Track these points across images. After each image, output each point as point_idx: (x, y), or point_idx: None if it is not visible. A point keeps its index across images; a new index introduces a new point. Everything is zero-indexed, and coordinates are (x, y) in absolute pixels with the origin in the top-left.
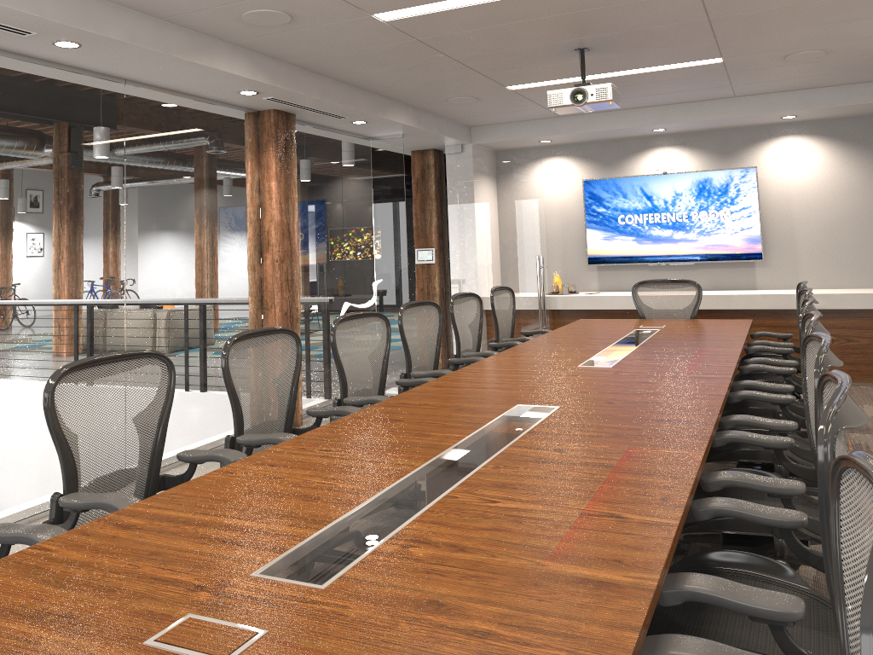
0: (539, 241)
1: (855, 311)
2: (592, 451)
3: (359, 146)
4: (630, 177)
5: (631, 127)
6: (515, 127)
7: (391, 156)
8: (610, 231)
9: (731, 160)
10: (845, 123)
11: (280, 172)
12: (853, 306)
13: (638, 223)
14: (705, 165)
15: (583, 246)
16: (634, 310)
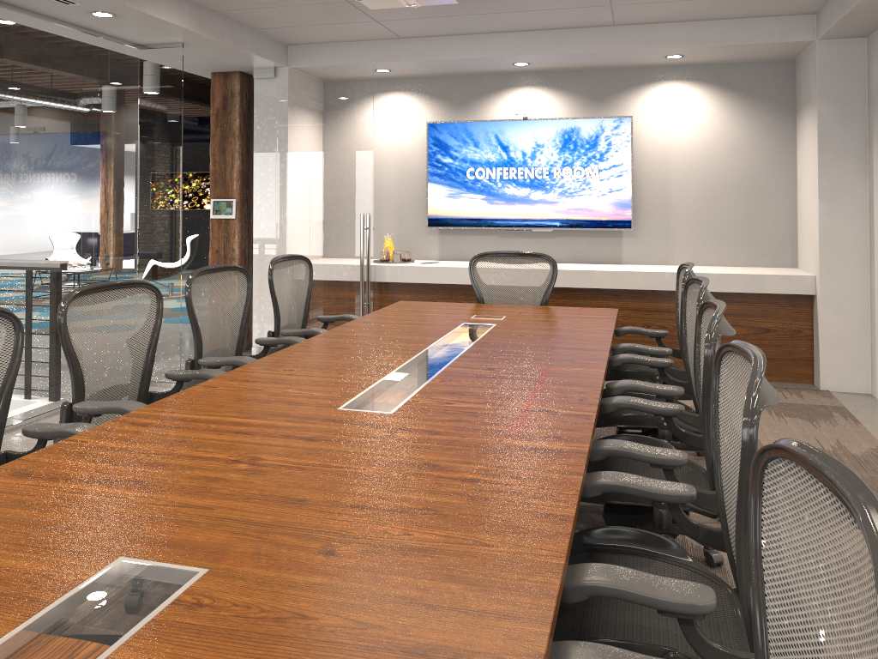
0: (366, 196)
1: (734, 295)
2: None
3: (118, 54)
4: (484, 122)
5: (487, 57)
6: (344, 49)
7: (166, 72)
8: (457, 187)
9: (604, 107)
10: (736, 69)
11: None
12: (733, 289)
13: (490, 178)
14: (573, 111)
15: (424, 203)
16: None
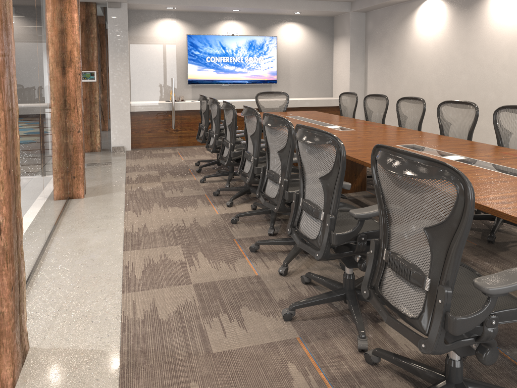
0: (172, 69)
1: (319, 107)
2: (496, 154)
3: None
4: (214, 35)
5: (229, 7)
6: None
7: (96, 4)
8: (202, 65)
9: (264, 31)
10: (313, 19)
11: (77, 7)
12: (321, 105)
13: (217, 61)
14: (252, 32)
15: (184, 73)
16: (221, 110)
